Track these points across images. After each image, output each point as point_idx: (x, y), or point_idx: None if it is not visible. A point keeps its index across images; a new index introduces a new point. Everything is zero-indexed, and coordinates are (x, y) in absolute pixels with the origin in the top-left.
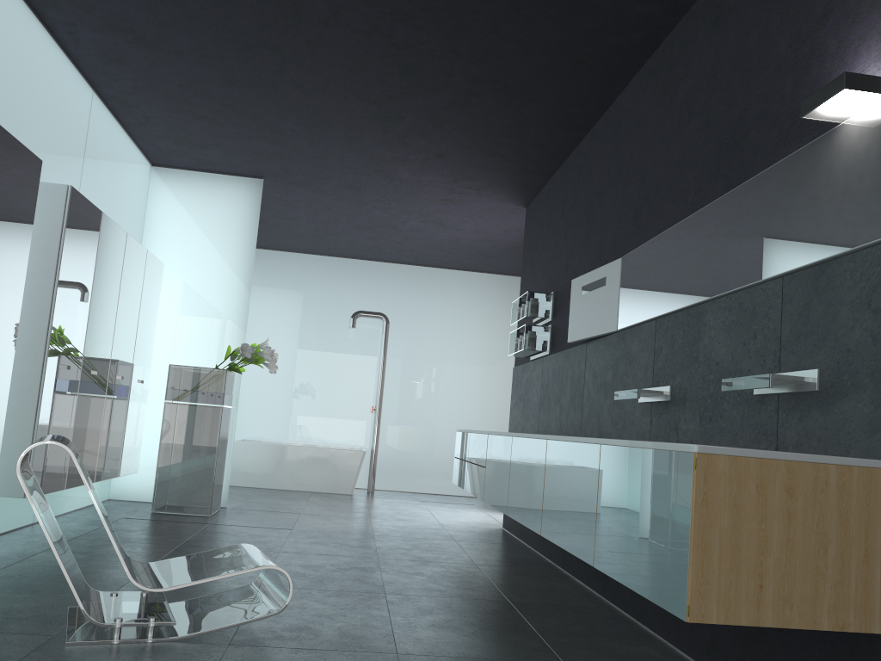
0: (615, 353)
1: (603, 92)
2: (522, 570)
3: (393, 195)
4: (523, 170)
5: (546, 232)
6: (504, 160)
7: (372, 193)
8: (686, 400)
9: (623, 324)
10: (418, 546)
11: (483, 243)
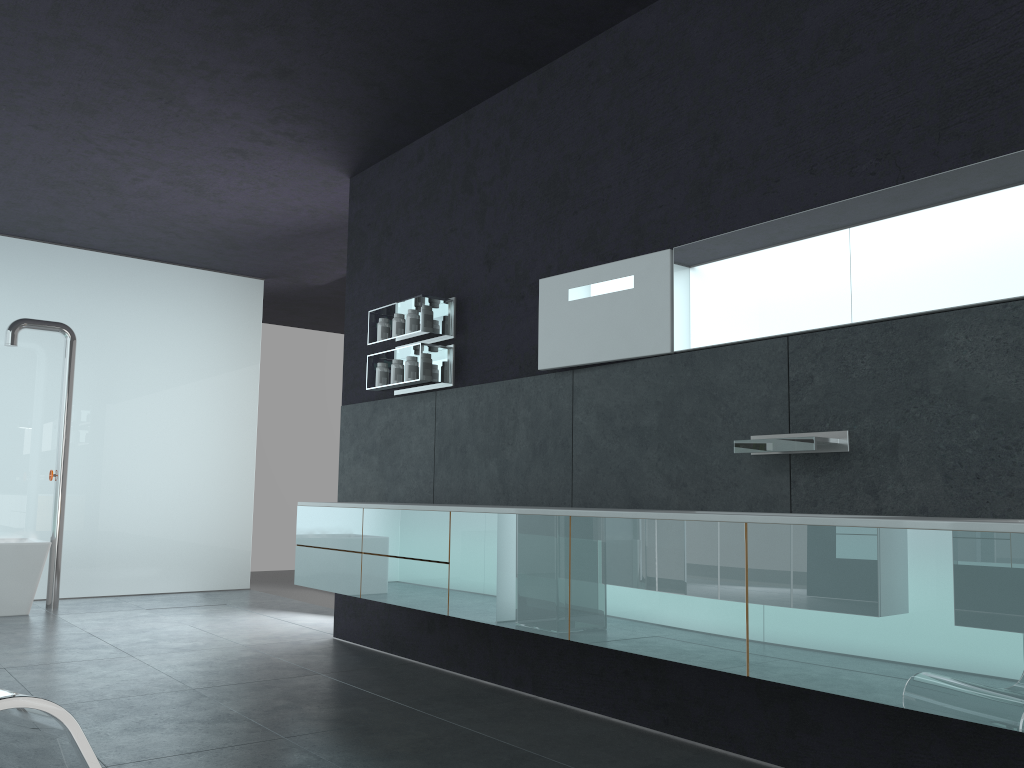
0: (666, 384)
1: (607, 11)
2: (496, 709)
3: (149, 132)
4: (394, 118)
5: (420, 213)
6: (379, 97)
7: (115, 123)
8: (900, 451)
9: (690, 343)
10: (296, 698)
11: (244, 225)
